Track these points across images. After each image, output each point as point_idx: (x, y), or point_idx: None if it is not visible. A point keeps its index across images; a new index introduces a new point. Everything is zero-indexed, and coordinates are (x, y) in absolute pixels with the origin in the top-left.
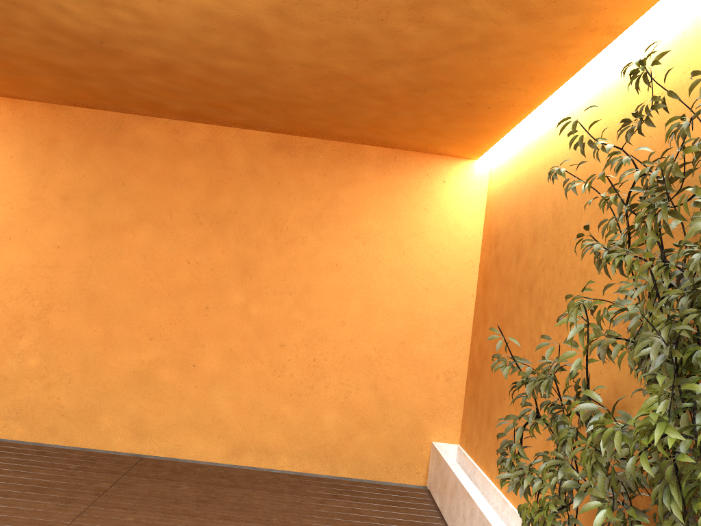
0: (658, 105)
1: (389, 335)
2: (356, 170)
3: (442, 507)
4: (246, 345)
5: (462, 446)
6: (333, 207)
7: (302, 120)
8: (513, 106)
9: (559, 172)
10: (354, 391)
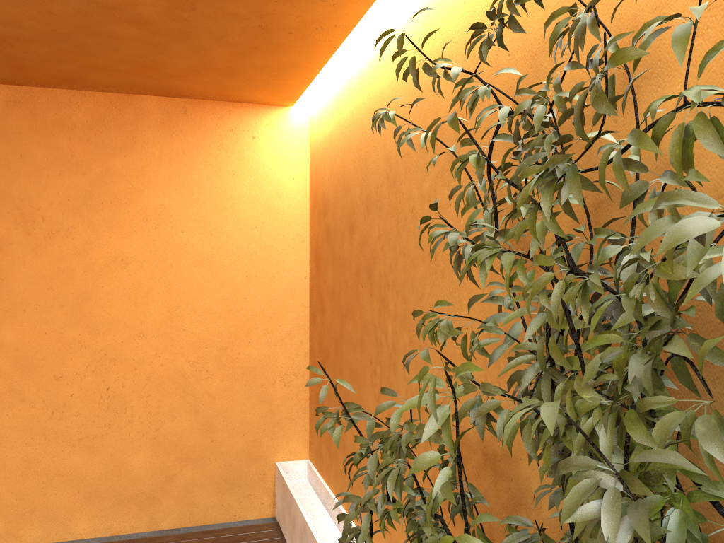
0: None
1: (206, 341)
2: (132, 130)
3: None
4: (4, 386)
5: (312, 462)
6: (106, 183)
7: (34, 62)
8: (322, 29)
9: (387, 118)
10: (169, 419)
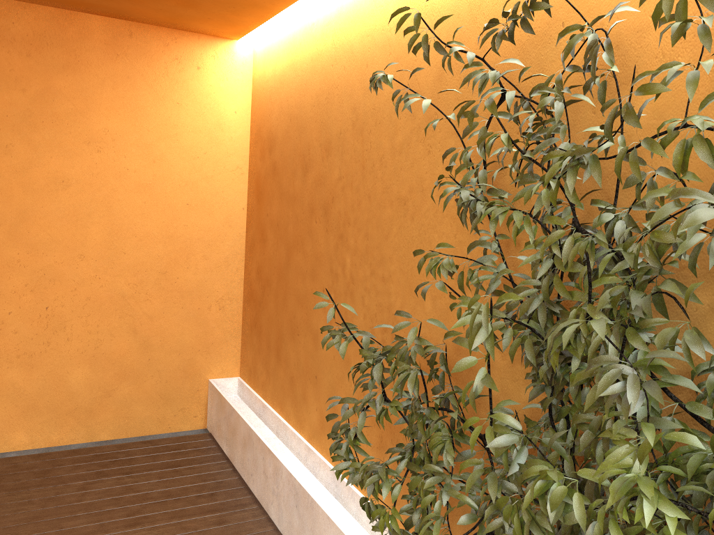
0: (541, 5)
1: (146, 265)
2: (76, 49)
3: (232, 456)
4: None
5: (244, 379)
6: (47, 102)
7: None
8: None
9: (385, 80)
10: (108, 338)
